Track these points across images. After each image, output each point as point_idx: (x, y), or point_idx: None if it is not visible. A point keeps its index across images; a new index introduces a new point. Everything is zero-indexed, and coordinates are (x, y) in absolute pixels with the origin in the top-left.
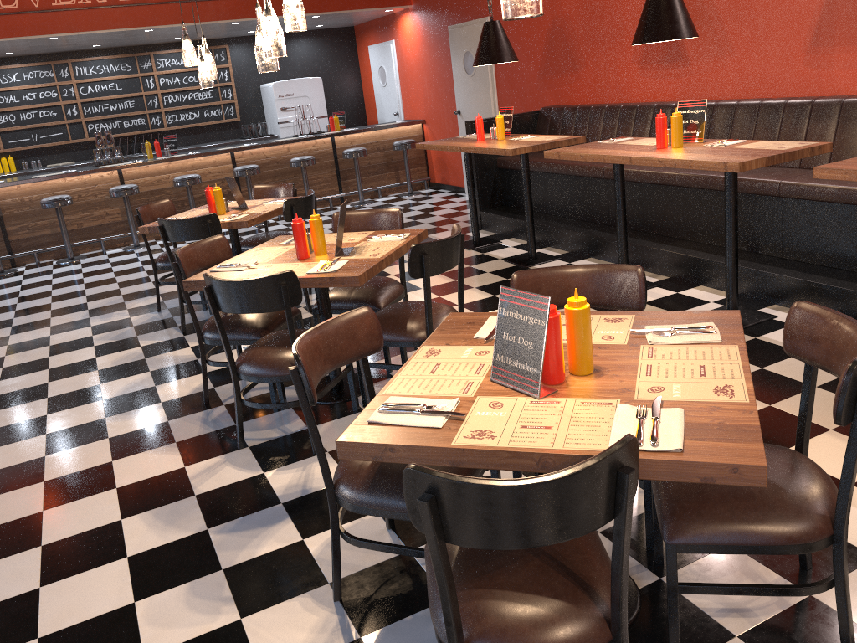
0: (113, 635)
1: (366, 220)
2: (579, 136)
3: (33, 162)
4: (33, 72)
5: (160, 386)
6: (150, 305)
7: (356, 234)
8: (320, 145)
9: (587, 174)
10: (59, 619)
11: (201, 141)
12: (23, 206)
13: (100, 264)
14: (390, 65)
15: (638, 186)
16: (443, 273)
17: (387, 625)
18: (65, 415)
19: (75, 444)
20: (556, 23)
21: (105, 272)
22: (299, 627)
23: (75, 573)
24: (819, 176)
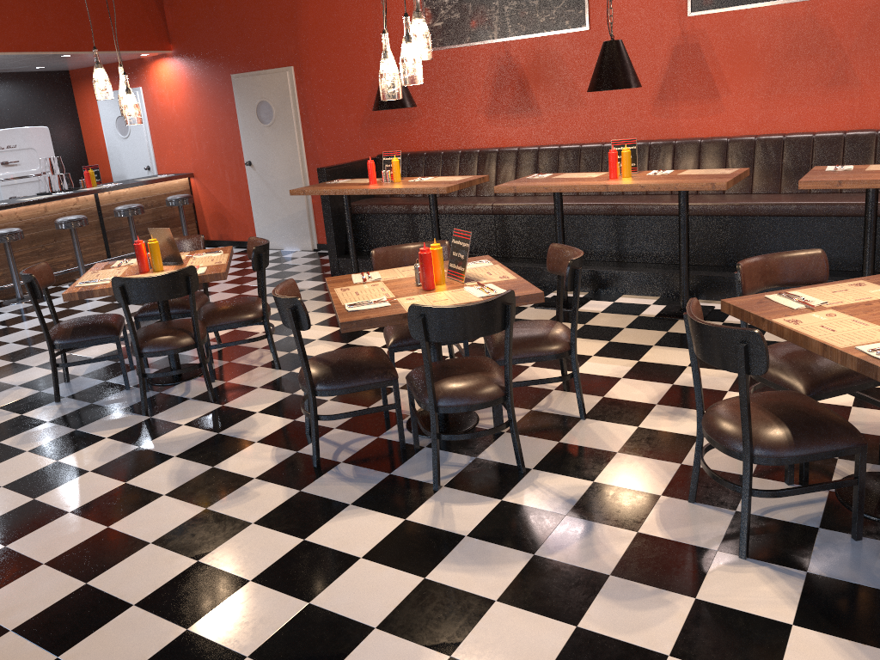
0: (607, 654)
1: (403, 255)
2: (482, 175)
3: None
4: None
5: (220, 465)
6: (27, 398)
7: None
8: (82, 203)
9: (471, 212)
10: None
11: None
12: None
13: None
14: None
15: (532, 218)
16: None
17: (810, 558)
18: (141, 520)
19: (218, 539)
20: None
21: None
22: (751, 584)
23: (467, 632)
24: (803, 187)
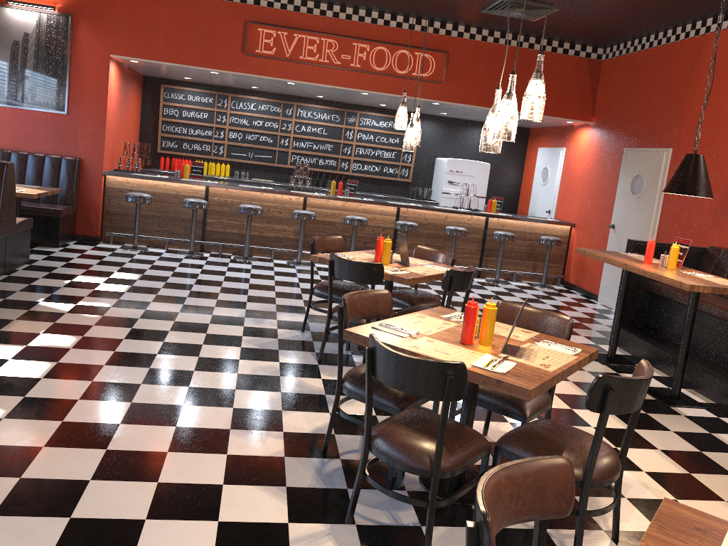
0: None
1: (530, 317)
2: None
3: (243, 173)
4: (266, 105)
5: (286, 412)
6: (296, 322)
7: (519, 330)
8: (474, 221)
9: None
10: None
11: (374, 191)
12: (224, 205)
13: (266, 269)
14: (555, 168)
15: None
16: (574, 382)
17: None
18: (197, 412)
19: (197, 449)
20: None
21: (267, 278)
22: None
23: None
24: None
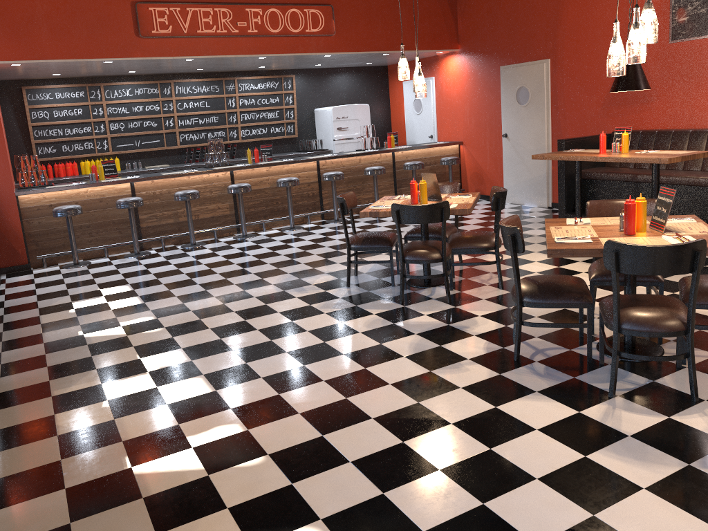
0: None
1: (615, 208)
2: (707, 150)
3: (135, 163)
4: (142, 89)
5: (445, 346)
6: (330, 281)
7: None
8: (383, 158)
9: (693, 183)
10: None
11: None
12: (154, 198)
13: (228, 249)
14: (428, 97)
15: None
16: (583, 261)
17: None
18: (386, 369)
19: (434, 392)
20: None
21: (243, 255)
22: None
23: (612, 503)
24: None
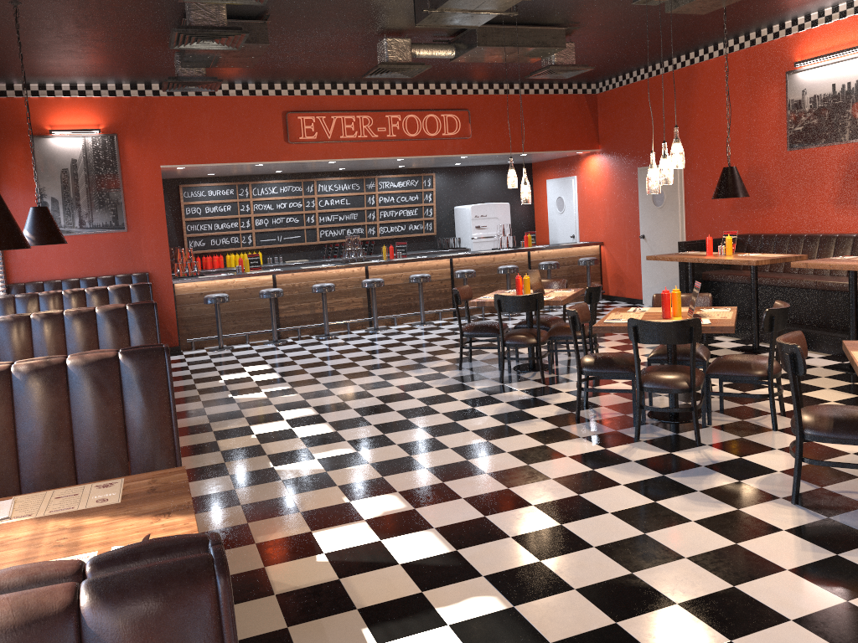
0: (659, 512)
1: None
2: (801, 254)
3: (276, 257)
4: (287, 187)
5: (525, 410)
6: (445, 365)
7: (681, 307)
8: (518, 257)
9: (798, 285)
10: (612, 506)
11: None
12: (293, 290)
13: (359, 339)
14: (570, 196)
15: None
16: None
17: (841, 513)
18: (471, 422)
19: (502, 436)
20: (751, 170)
21: (371, 344)
22: (782, 513)
23: (595, 490)
24: None
